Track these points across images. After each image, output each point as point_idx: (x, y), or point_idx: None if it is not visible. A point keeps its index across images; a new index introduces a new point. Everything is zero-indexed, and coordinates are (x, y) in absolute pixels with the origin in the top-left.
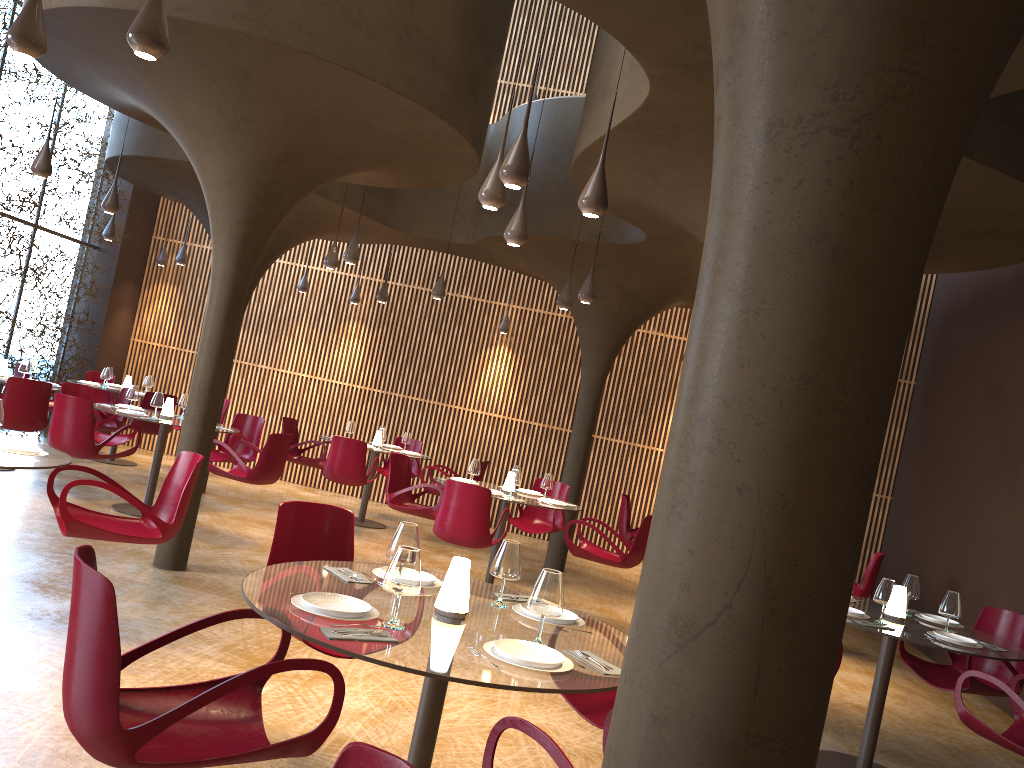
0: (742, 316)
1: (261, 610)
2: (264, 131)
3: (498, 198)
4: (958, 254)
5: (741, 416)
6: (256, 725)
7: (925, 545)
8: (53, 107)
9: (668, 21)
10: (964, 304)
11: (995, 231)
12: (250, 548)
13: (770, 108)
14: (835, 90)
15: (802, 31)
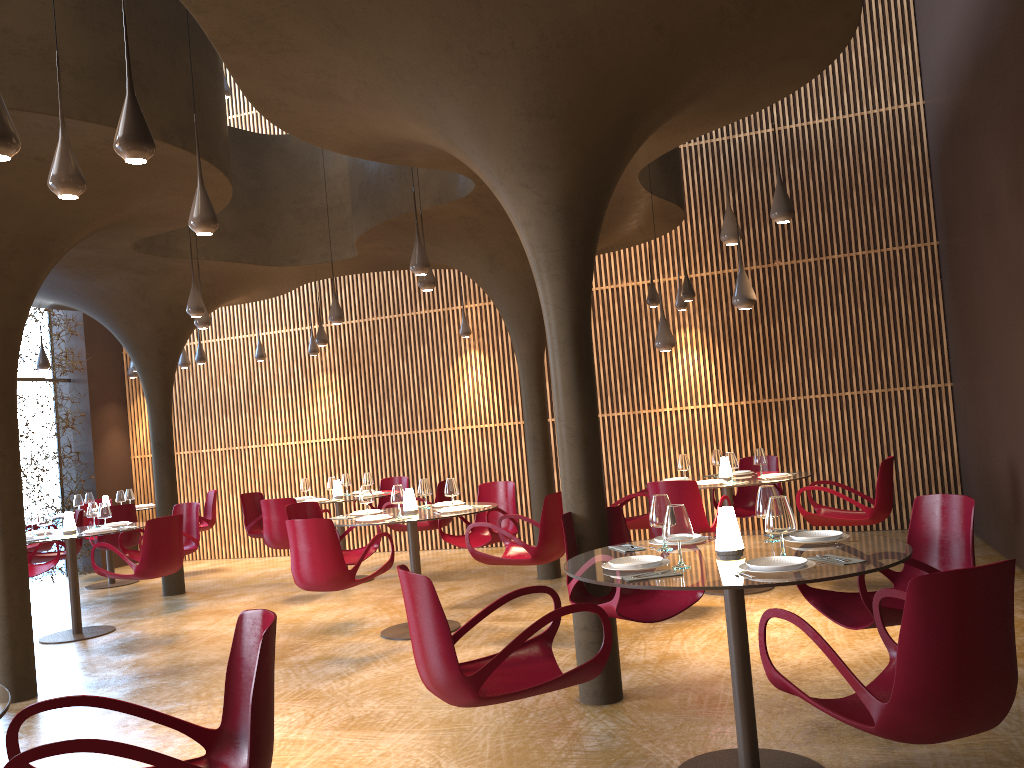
0: None
1: None
2: None
3: (65, 182)
4: (761, 54)
5: None
6: None
7: (984, 429)
8: None
9: None
10: (948, 129)
11: None
12: (157, 648)
13: None
14: None
15: None
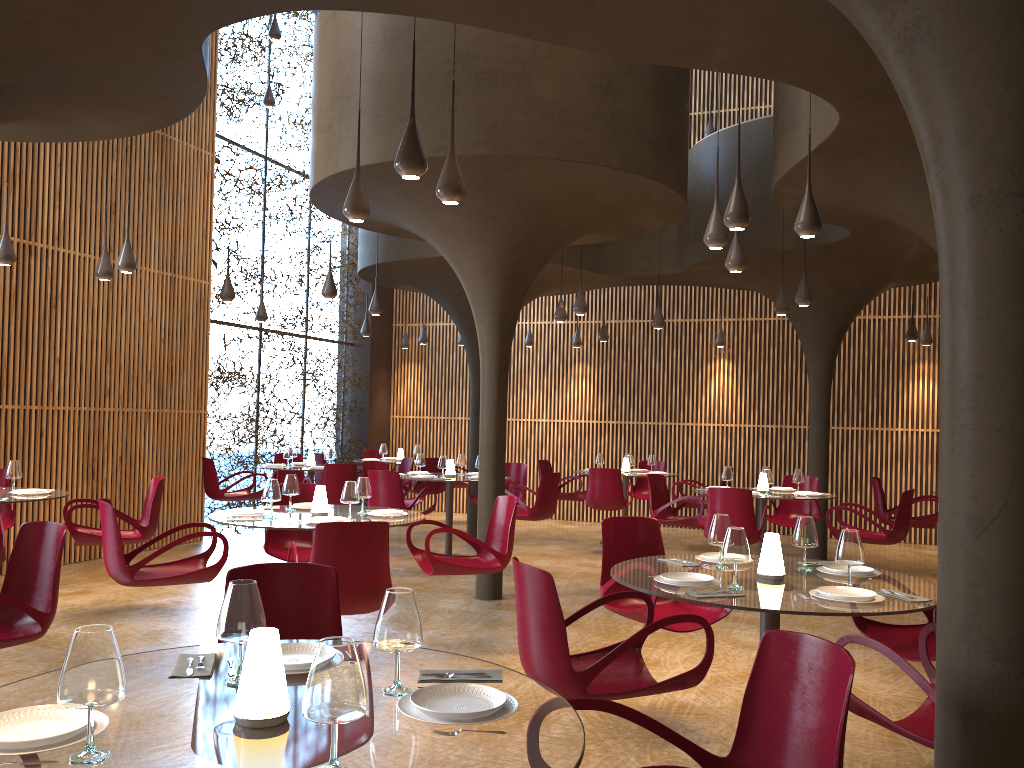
0: (977, 320)
1: (638, 587)
2: (506, 224)
3: (721, 239)
4: None
5: (989, 383)
6: (645, 674)
7: None
8: (303, 236)
9: (850, 68)
10: None
11: None
12: None
13: (969, 187)
14: (1011, 170)
15: (981, 138)
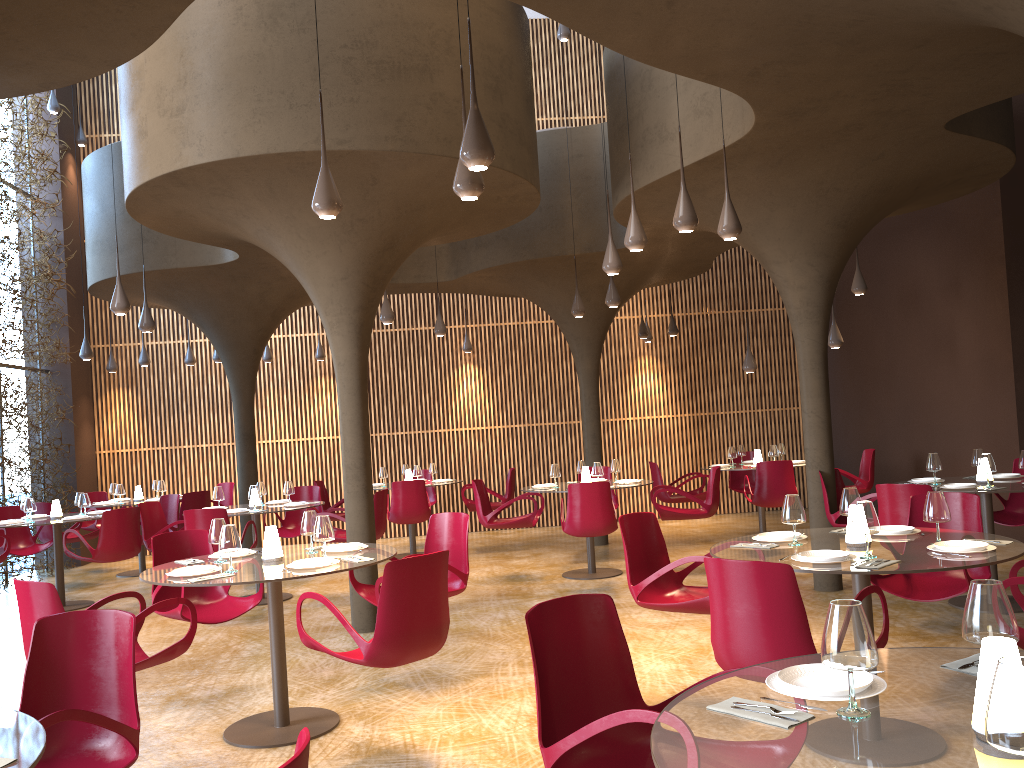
0: None
1: (805, 569)
2: (375, 227)
3: (644, 241)
4: (919, 201)
5: None
6: None
7: (877, 435)
8: None
9: (804, 87)
10: None
11: (959, 179)
12: None
13: None
14: None
15: None
